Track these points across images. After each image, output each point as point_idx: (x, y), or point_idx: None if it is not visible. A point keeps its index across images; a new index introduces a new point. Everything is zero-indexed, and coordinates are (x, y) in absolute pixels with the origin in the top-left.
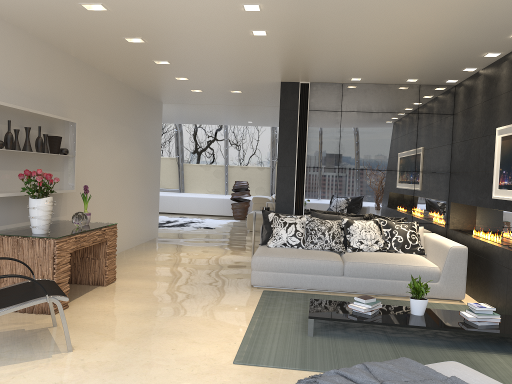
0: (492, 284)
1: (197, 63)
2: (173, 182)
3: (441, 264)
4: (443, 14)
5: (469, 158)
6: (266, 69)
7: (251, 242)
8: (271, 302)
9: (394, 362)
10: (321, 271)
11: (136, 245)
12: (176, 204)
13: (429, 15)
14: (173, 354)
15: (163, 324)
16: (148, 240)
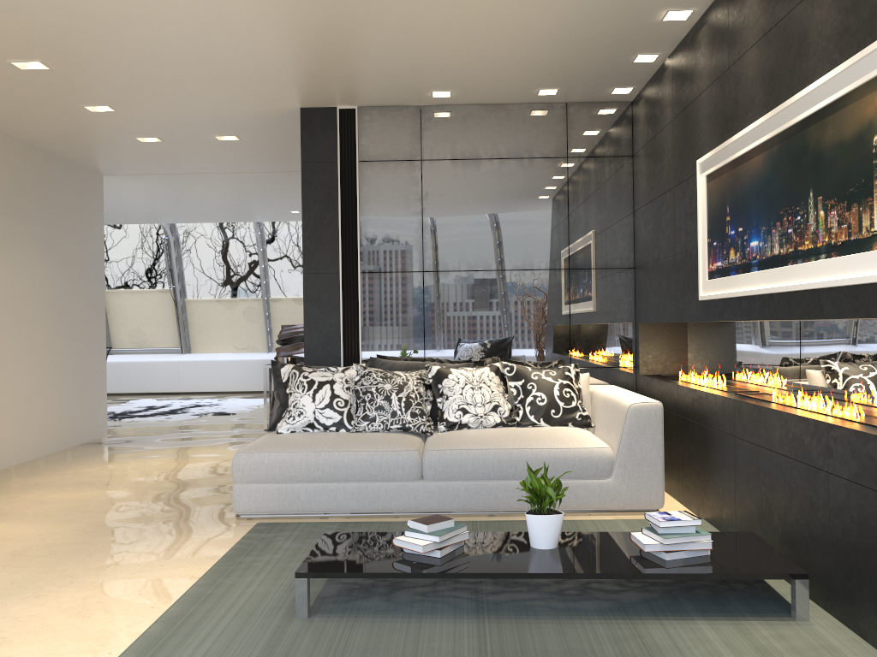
0: (711, 473)
1: (105, 65)
2: (168, 336)
3: (616, 440)
4: None
5: (661, 232)
6: (254, 76)
7: None
8: (258, 548)
9: None
10: (376, 474)
11: (47, 454)
12: (175, 375)
13: None
14: None
15: None
16: (82, 442)
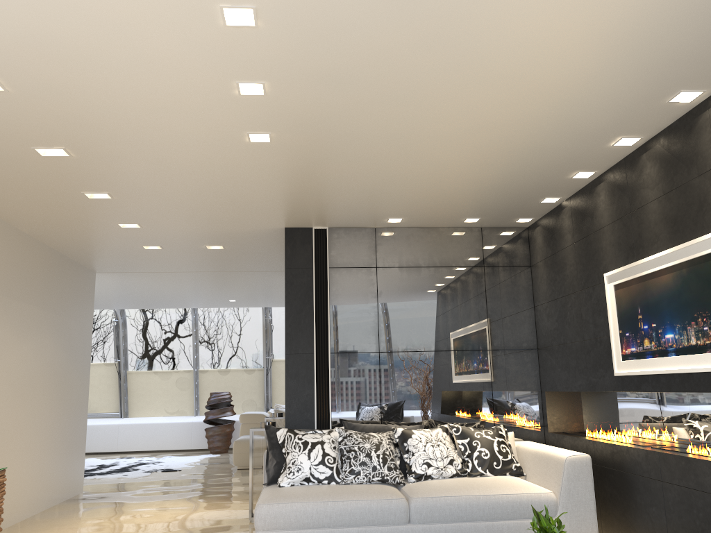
0: (638, 511)
1: (156, 196)
2: (110, 402)
3: (556, 486)
4: (530, 104)
5: (566, 323)
6: (264, 206)
7: (243, 486)
8: None
9: None
10: (373, 519)
11: (42, 510)
12: (115, 436)
13: (511, 106)
14: None
15: None
16: (66, 499)
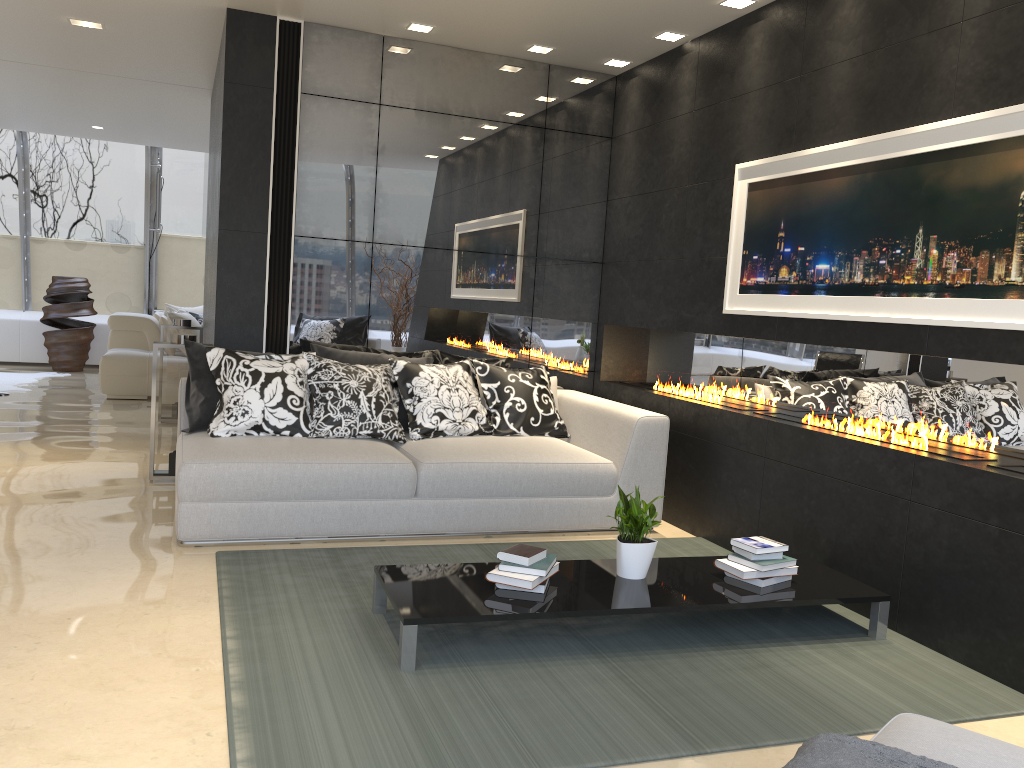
0: (721, 492)
1: None
2: None
3: (618, 455)
4: None
5: (657, 231)
6: None
7: (125, 426)
8: (256, 585)
9: (832, 758)
10: (364, 491)
11: None
12: None
13: None
14: None
15: None
16: None
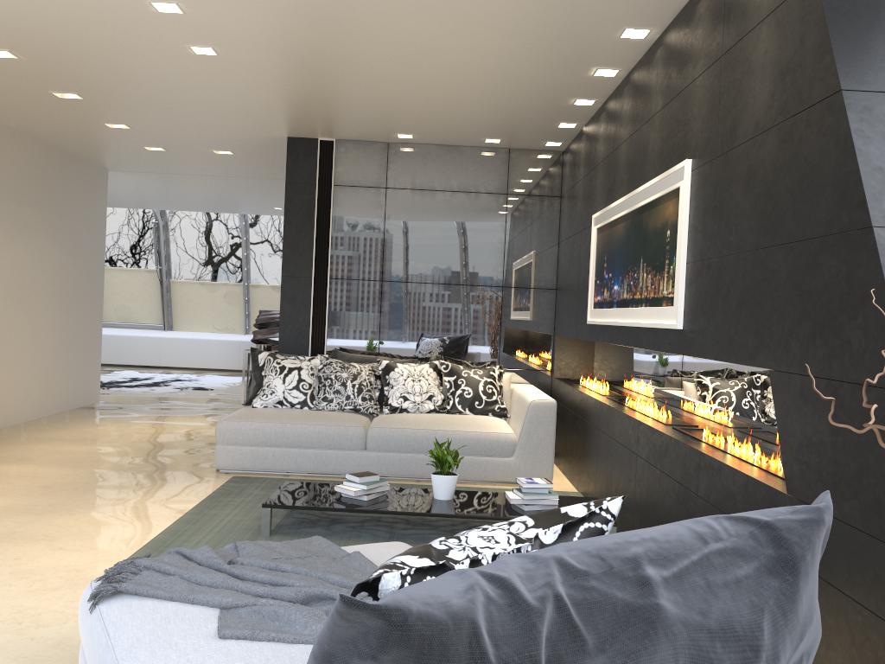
0: (586, 456)
1: (129, 100)
2: (152, 313)
3: (519, 428)
4: (469, 33)
5: (572, 264)
6: (251, 114)
7: None
8: (234, 492)
9: (293, 541)
10: (329, 443)
11: (49, 415)
12: (157, 350)
13: (451, 34)
14: (13, 565)
15: (22, 526)
16: (78, 406)
